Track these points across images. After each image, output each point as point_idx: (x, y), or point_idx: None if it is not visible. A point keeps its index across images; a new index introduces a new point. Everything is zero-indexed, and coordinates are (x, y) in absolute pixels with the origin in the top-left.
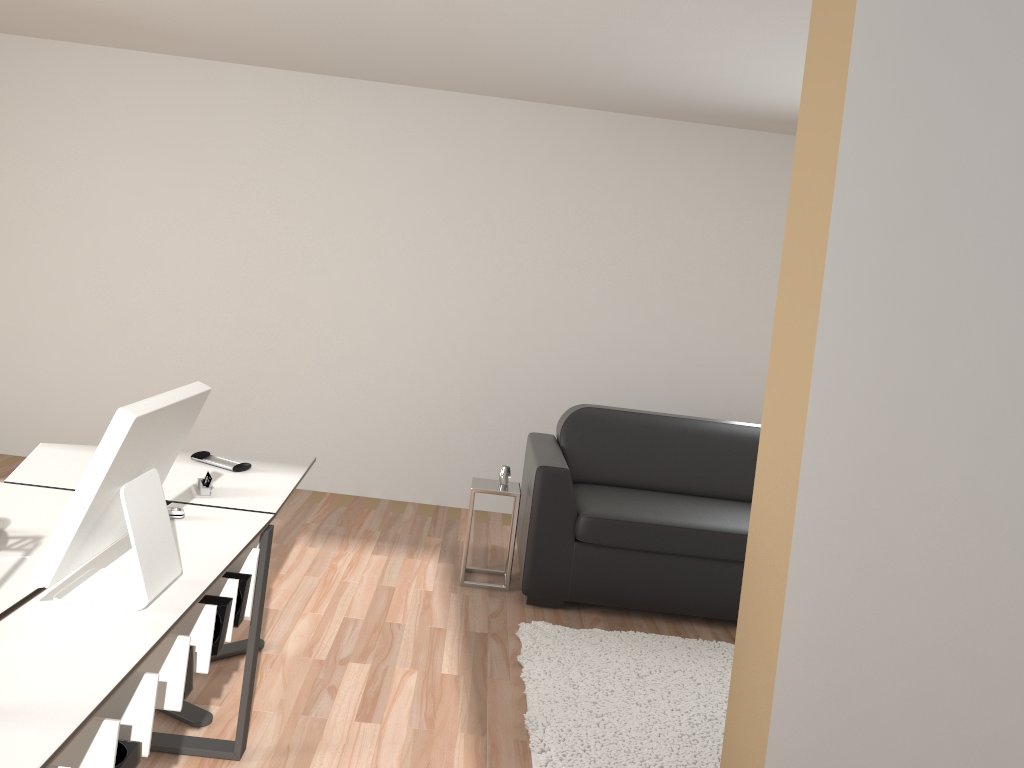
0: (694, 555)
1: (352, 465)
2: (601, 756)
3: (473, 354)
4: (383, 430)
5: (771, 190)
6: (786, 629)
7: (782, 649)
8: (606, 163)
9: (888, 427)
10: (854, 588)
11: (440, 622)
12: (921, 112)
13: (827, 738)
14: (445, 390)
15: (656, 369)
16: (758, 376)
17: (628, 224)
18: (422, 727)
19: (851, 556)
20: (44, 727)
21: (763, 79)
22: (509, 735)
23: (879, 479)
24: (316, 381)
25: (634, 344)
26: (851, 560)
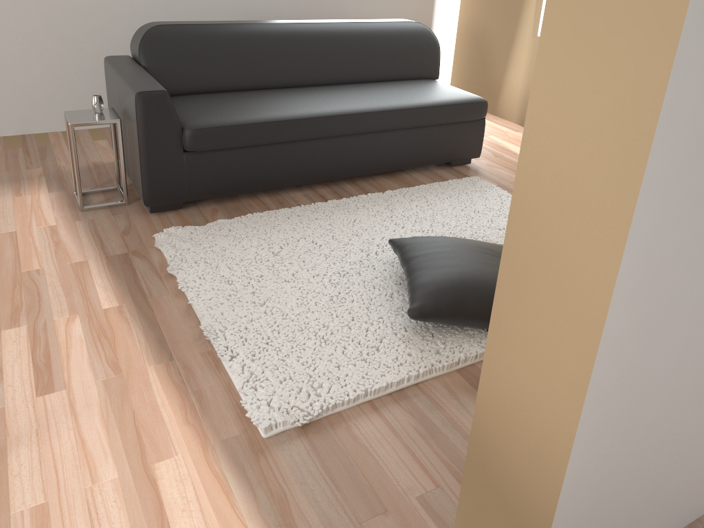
0: (285, 141)
1: None
2: (283, 343)
3: None
4: None
5: None
6: (618, 285)
7: (612, 305)
8: None
9: None
10: (677, 223)
11: (78, 255)
12: None
13: (631, 363)
14: None
15: None
16: None
17: None
18: (110, 375)
19: (682, 192)
20: None
21: None
22: (194, 351)
23: None
24: None
25: None
26: (681, 196)
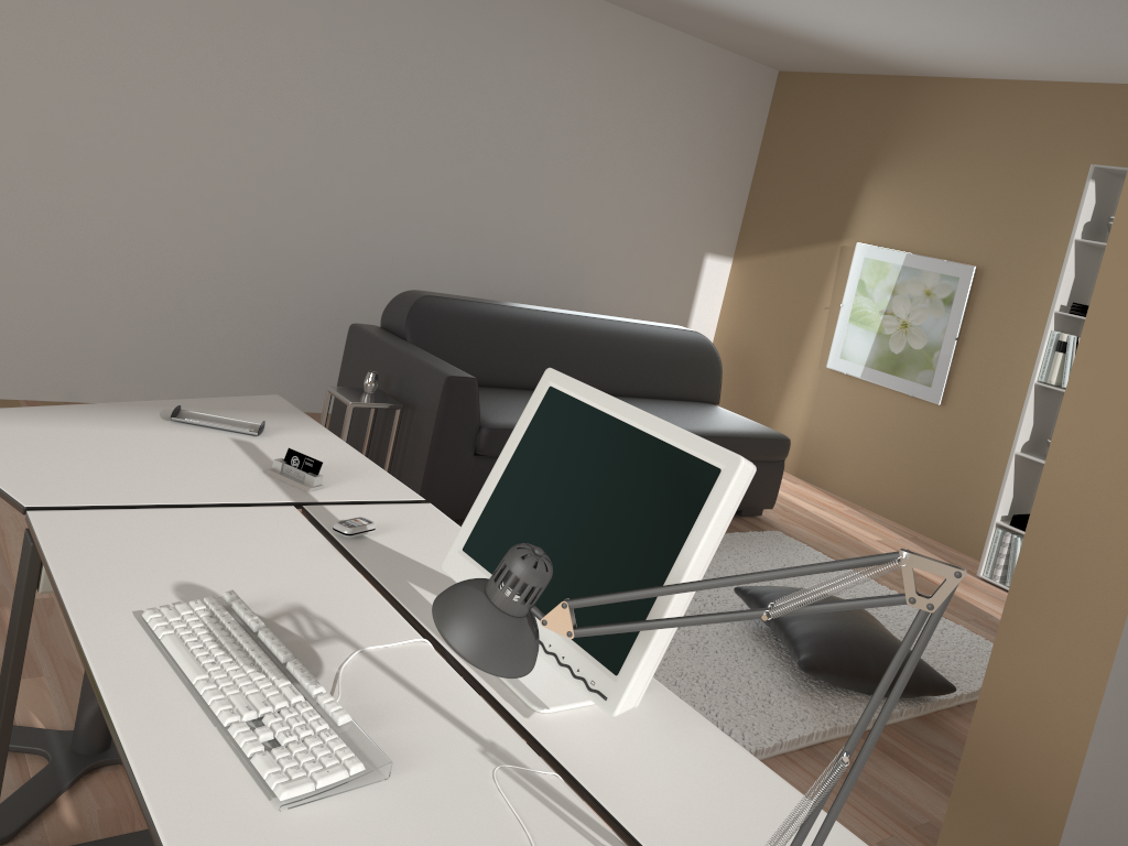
0: None
1: (58, 362)
2: (668, 686)
3: (235, 217)
4: (106, 314)
5: (571, 55)
6: None
7: None
8: None
9: None
10: None
11: None
12: None
13: None
14: (196, 262)
15: (441, 243)
16: (535, 254)
17: (429, 72)
18: None
19: None
20: None
21: None
22: None
23: None
24: (3, 246)
25: (422, 214)
26: None
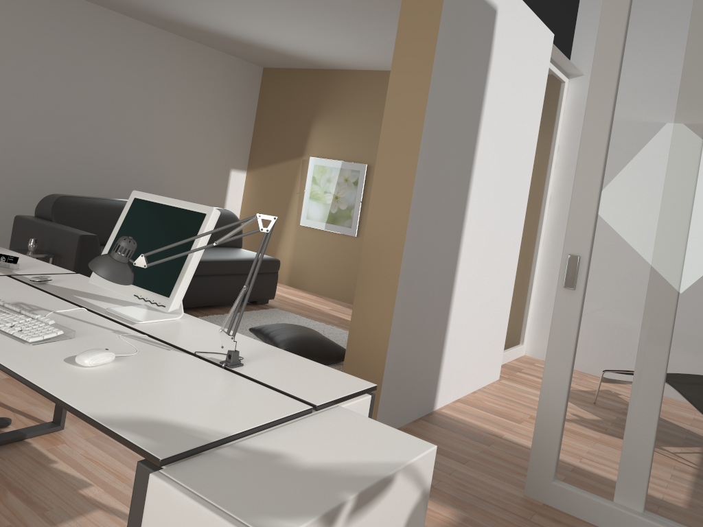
0: None
1: None
2: None
3: None
4: None
5: (142, 59)
6: (401, 272)
7: (399, 279)
8: (41, 22)
9: (425, 199)
10: (414, 255)
11: None
12: (442, 91)
13: (404, 307)
14: None
15: (69, 169)
16: (129, 173)
17: (55, 69)
18: None
19: (415, 244)
20: (279, 353)
21: (191, 2)
22: None
23: (422, 217)
24: None
25: (56, 152)
26: (414, 245)
